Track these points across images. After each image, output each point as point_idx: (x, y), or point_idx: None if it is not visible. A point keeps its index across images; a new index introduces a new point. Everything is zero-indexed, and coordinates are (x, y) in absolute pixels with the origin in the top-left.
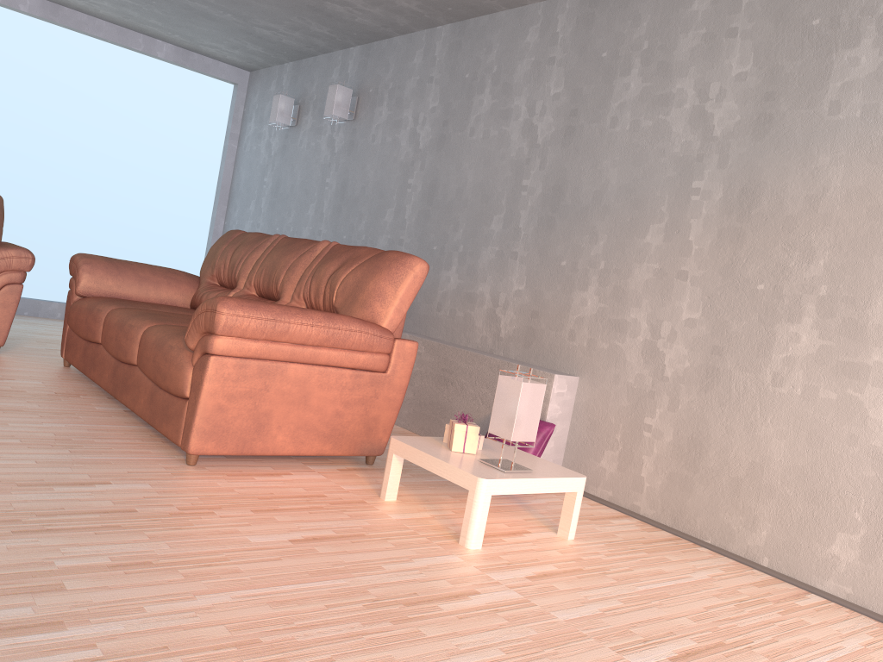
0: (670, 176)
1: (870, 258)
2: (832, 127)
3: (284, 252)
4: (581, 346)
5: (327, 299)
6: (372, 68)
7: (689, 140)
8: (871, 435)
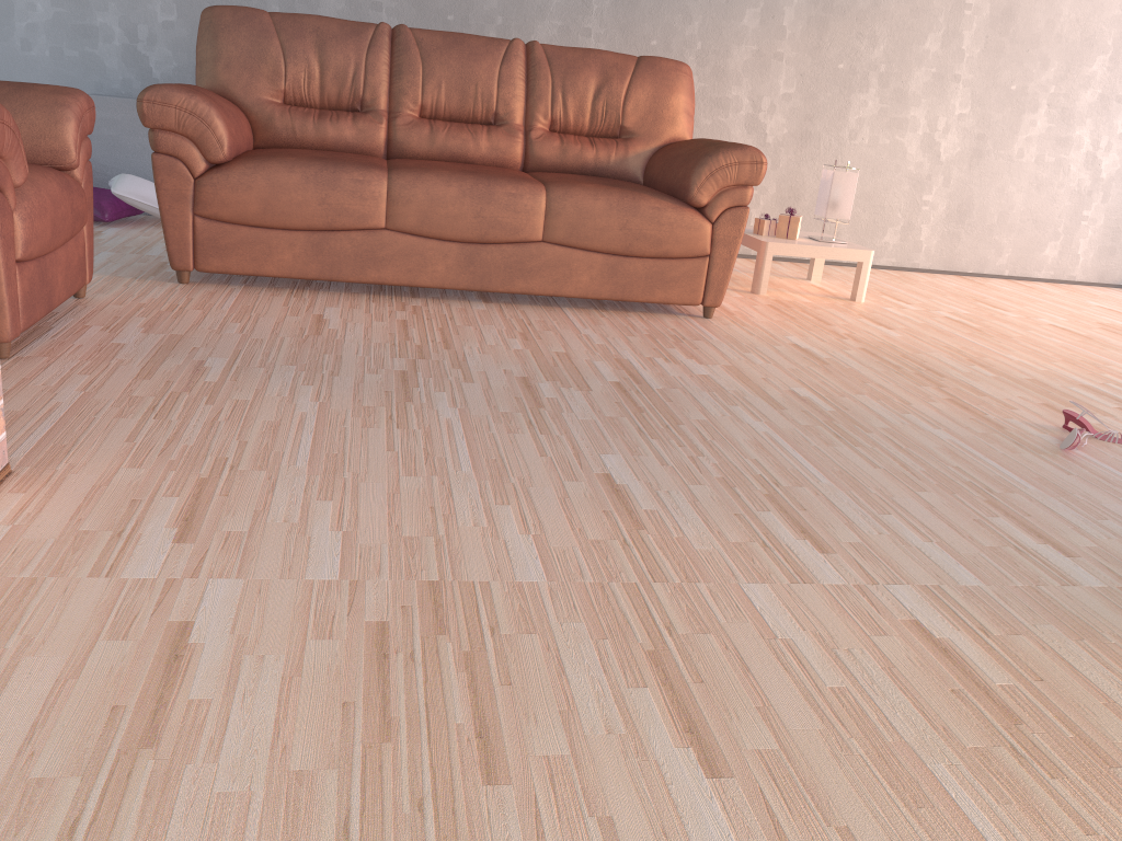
0: None
1: (911, 45)
2: None
3: (467, 56)
4: None
5: (600, 118)
6: None
7: None
8: (908, 164)
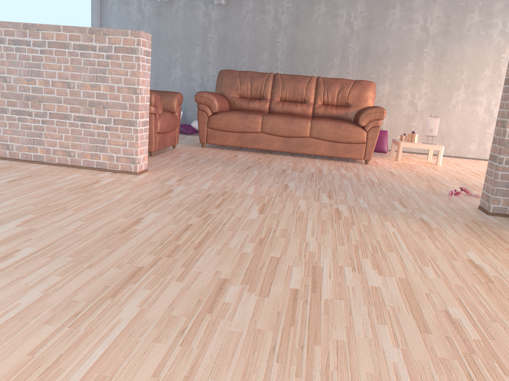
0: (415, 47)
1: (478, 73)
2: (467, 36)
3: (296, 81)
4: (384, 104)
5: (340, 100)
6: None
7: (421, 35)
8: (479, 118)
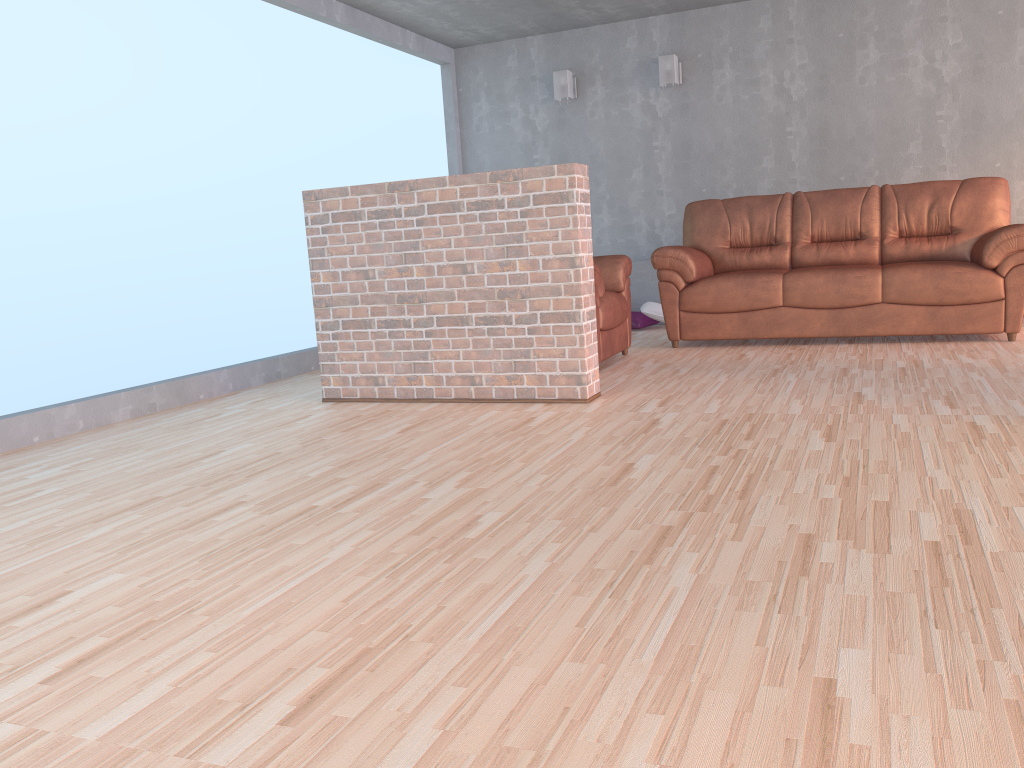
0: None
1: None
2: None
3: (839, 202)
4: None
5: (934, 224)
6: (693, 35)
7: None
8: None
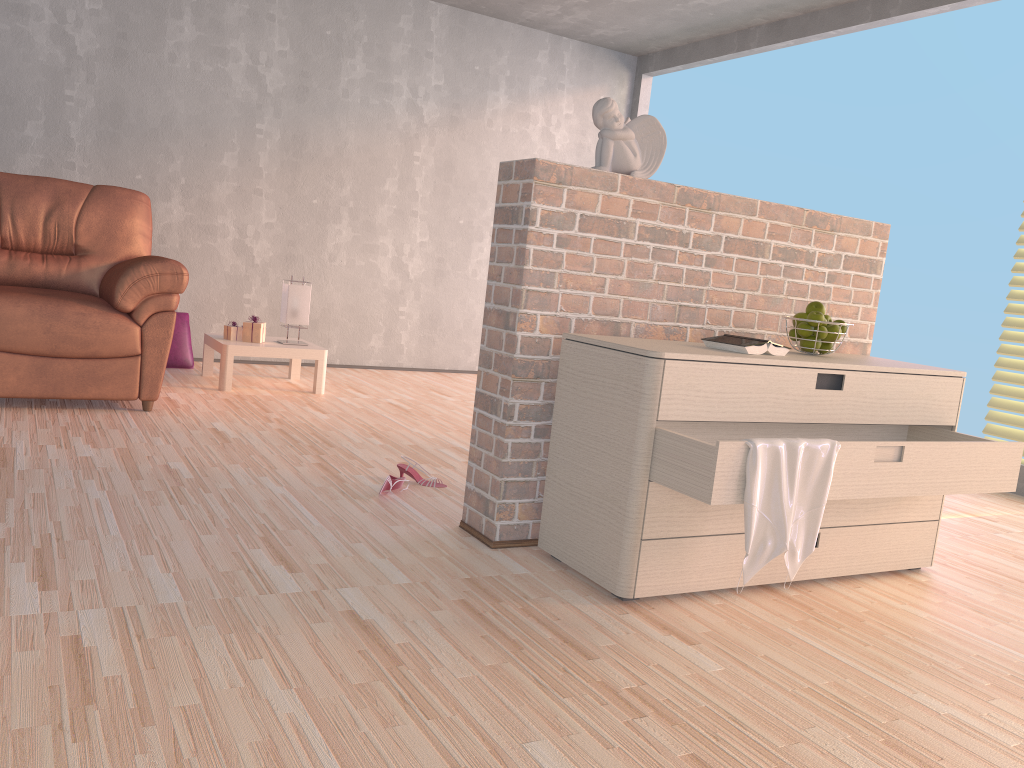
0: (236, 116)
1: (373, 186)
2: (346, 105)
3: None
4: (174, 247)
5: (54, 237)
6: None
7: (248, 91)
8: (383, 281)
